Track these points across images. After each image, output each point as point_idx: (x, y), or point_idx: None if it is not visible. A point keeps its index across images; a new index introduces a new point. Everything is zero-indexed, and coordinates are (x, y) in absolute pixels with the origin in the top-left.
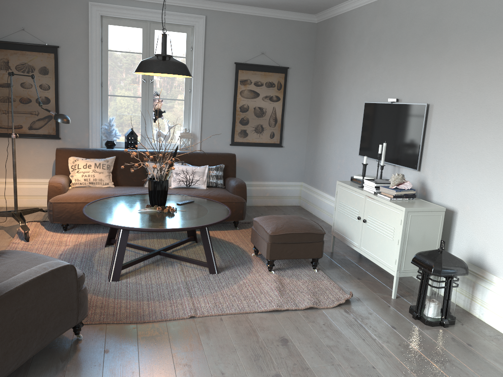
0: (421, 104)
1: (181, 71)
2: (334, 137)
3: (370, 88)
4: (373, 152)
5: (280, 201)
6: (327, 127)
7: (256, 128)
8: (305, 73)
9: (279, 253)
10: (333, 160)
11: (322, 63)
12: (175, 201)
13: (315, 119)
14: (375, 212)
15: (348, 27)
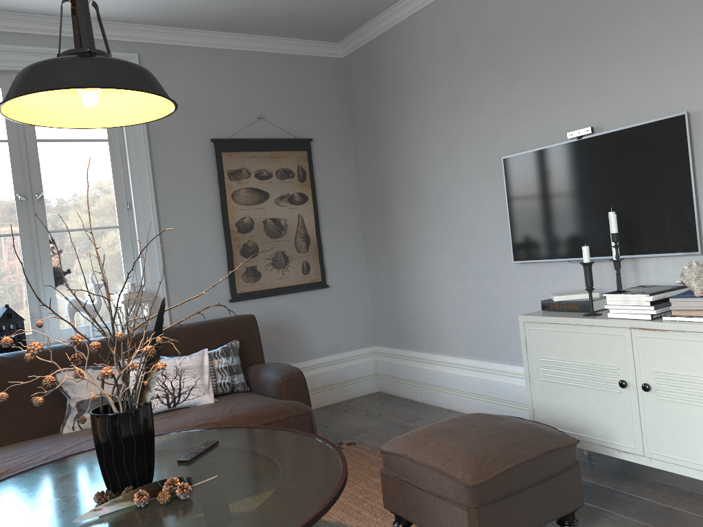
0: (669, 117)
1: (150, 84)
2: (436, 244)
3: (507, 129)
4: (553, 247)
5: (344, 393)
6: (412, 230)
7: (274, 259)
8: (341, 147)
9: (500, 526)
10: (444, 288)
11: (373, 120)
12: (168, 455)
13: (379, 224)
14: (677, 360)
15: (419, 40)
